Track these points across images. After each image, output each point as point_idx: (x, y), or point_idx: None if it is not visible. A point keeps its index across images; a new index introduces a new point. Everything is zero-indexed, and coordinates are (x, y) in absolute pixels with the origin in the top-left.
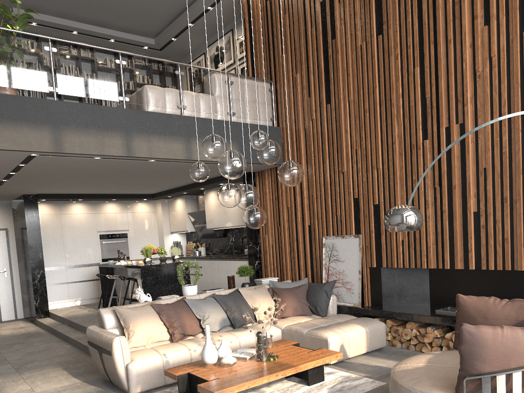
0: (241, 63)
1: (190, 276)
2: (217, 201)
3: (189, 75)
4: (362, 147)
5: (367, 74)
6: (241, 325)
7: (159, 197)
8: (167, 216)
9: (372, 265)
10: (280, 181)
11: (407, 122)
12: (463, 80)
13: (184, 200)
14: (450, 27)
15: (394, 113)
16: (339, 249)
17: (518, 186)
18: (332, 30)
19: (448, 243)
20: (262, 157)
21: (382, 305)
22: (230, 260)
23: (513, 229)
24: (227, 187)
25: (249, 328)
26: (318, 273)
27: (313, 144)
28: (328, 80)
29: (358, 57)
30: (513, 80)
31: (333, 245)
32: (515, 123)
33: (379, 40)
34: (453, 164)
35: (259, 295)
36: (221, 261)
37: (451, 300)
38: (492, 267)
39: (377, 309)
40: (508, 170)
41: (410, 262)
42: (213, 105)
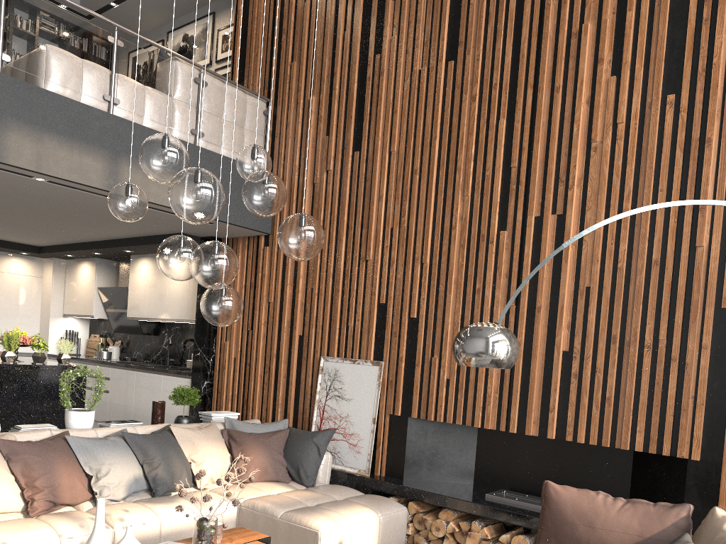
0: (222, 67)
1: (87, 390)
2: (151, 275)
3: (132, 51)
4: (402, 226)
5: (424, 117)
6: (168, 491)
7: (52, 253)
8: (61, 288)
9: (396, 413)
10: (262, 259)
11: (478, 199)
12: (570, 151)
13: (95, 266)
14: (560, 69)
15: (460, 182)
16: (344, 380)
17: (635, 321)
18: (378, 41)
19: (519, 394)
20: (252, 200)
21: (403, 477)
22: (160, 373)
23: (620, 385)
24: (178, 242)
25: (181, 499)
26: (305, 413)
27: (325, 210)
28: (362, 115)
29: (414, 88)
30: (645, 163)
31: (337, 372)
32: (640, 227)
33: (450, 68)
34: (541, 274)
35: (206, 440)
36: (144, 373)
37: (506, 479)
38: (581, 440)
39: (396, 483)
40: (622, 295)
41: (456, 415)
42: (168, 112)
